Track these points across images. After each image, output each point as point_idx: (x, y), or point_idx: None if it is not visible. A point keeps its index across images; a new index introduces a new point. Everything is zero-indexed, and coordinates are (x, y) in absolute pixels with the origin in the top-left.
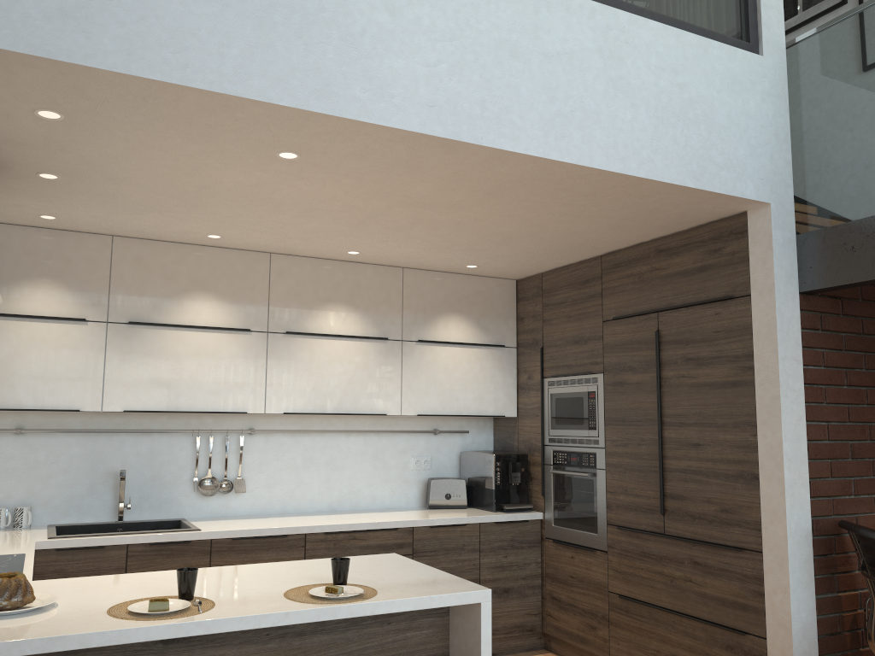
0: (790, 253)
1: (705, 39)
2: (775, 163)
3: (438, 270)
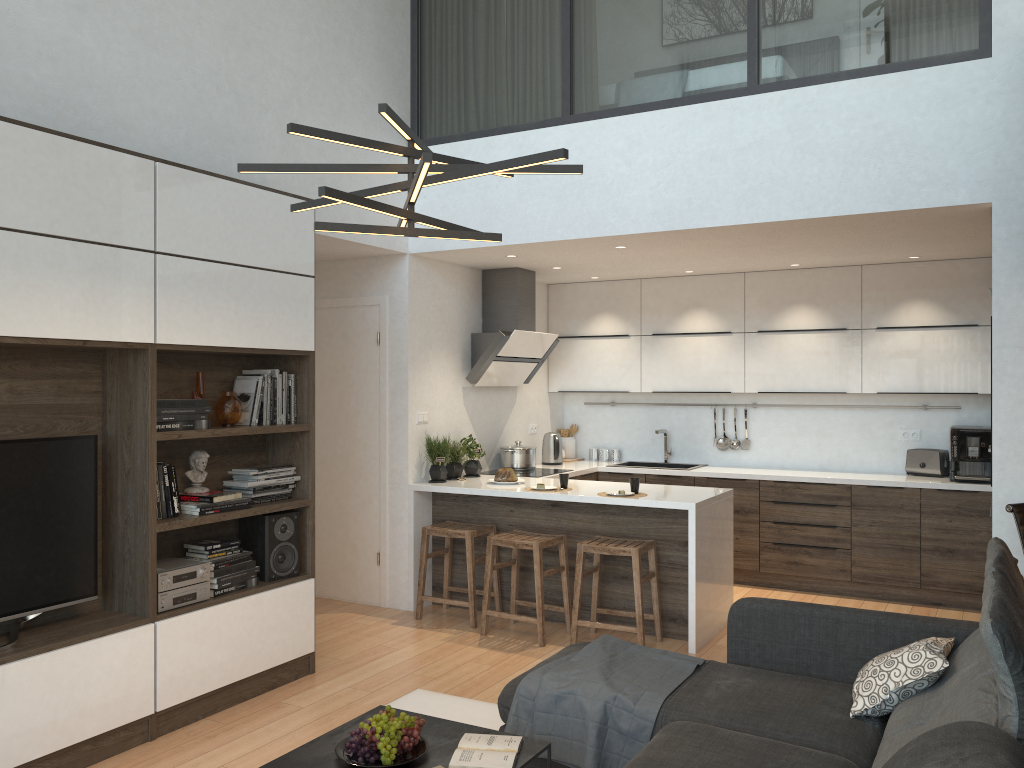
0: (1019, 245)
1: (908, 72)
2: (1002, 161)
3: (897, 262)
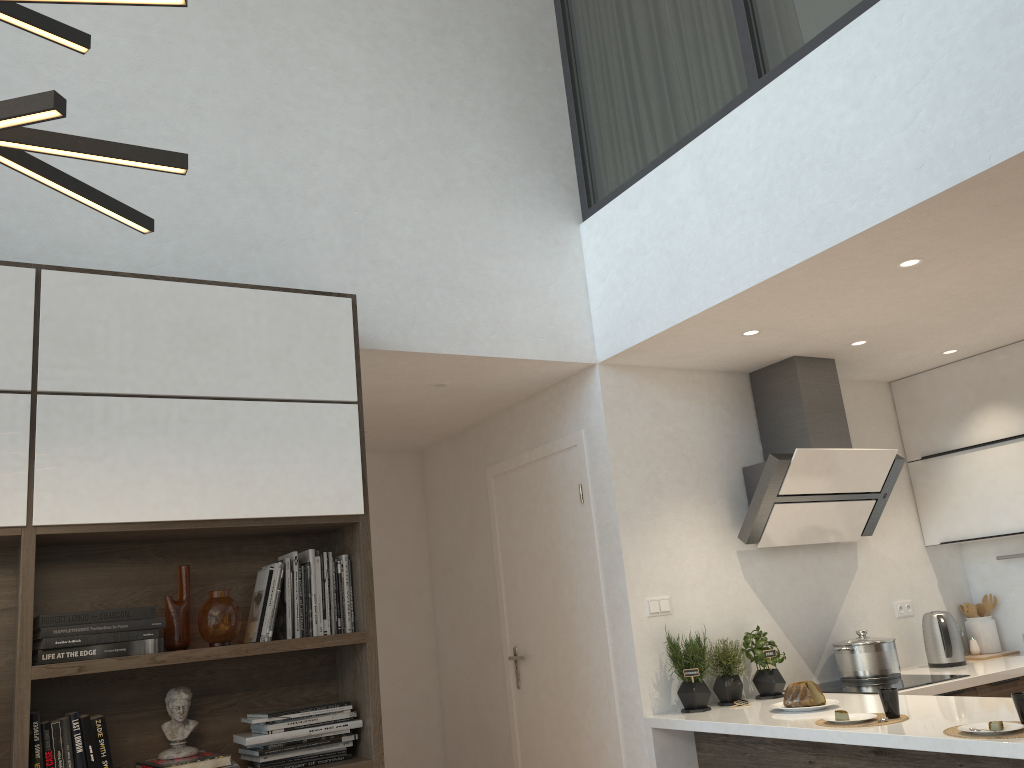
0: None
1: None
2: None
3: None
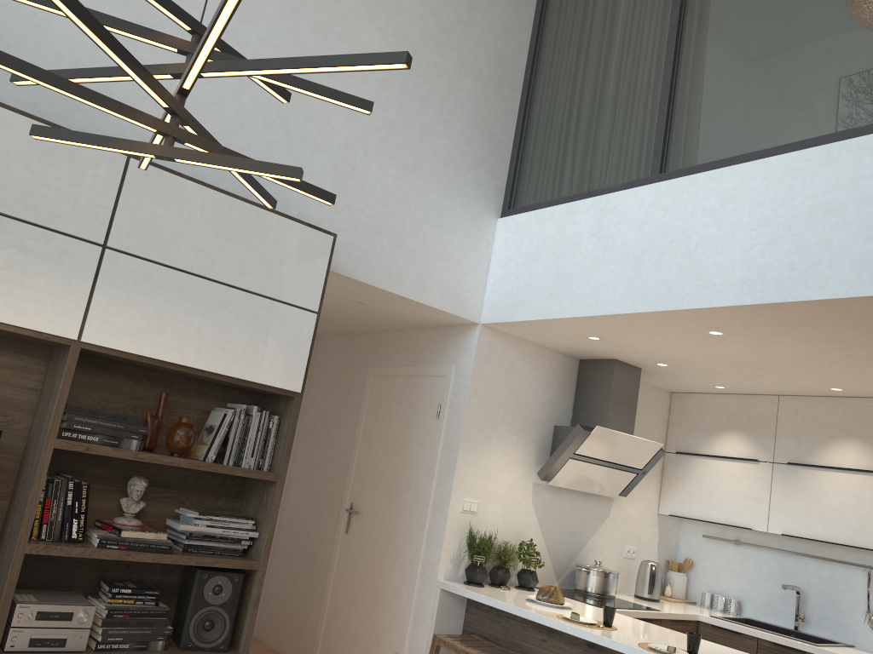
0: None
1: None
2: None
3: None
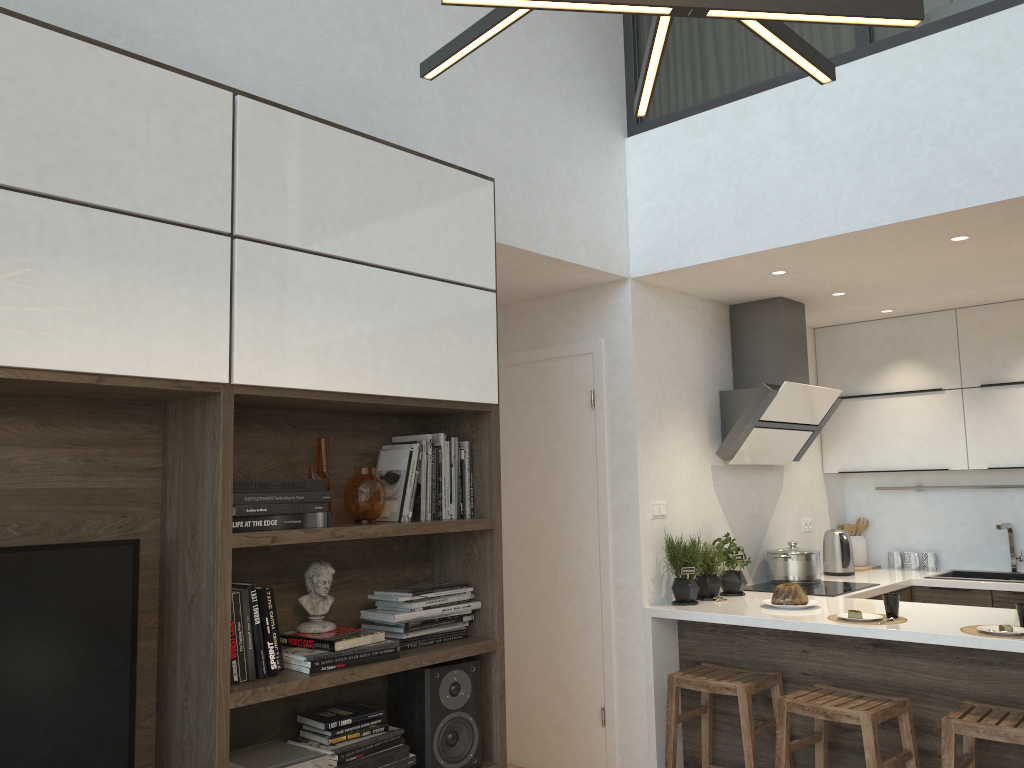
0: None
1: None
2: None
3: None
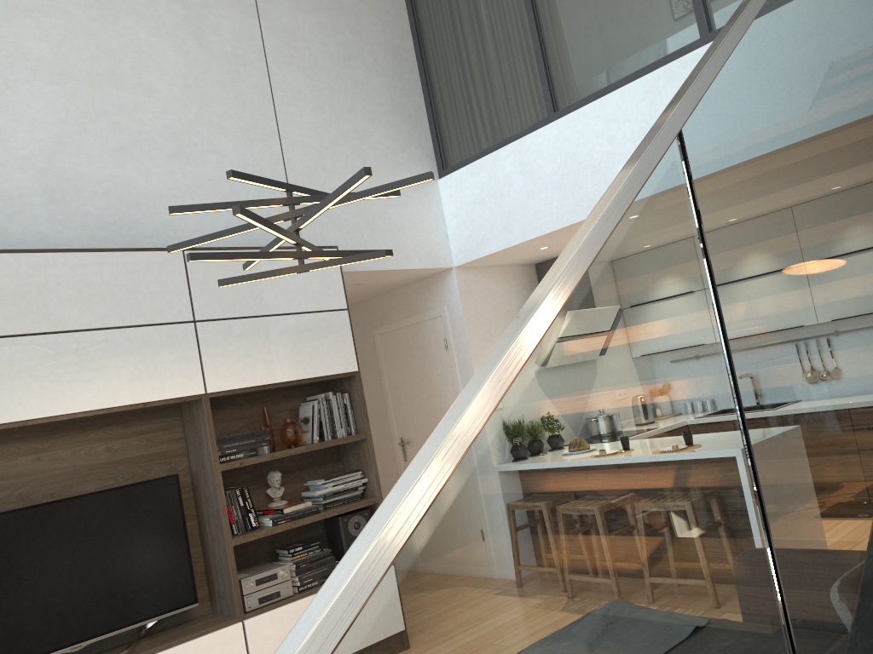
0: None
1: None
2: None
3: None
